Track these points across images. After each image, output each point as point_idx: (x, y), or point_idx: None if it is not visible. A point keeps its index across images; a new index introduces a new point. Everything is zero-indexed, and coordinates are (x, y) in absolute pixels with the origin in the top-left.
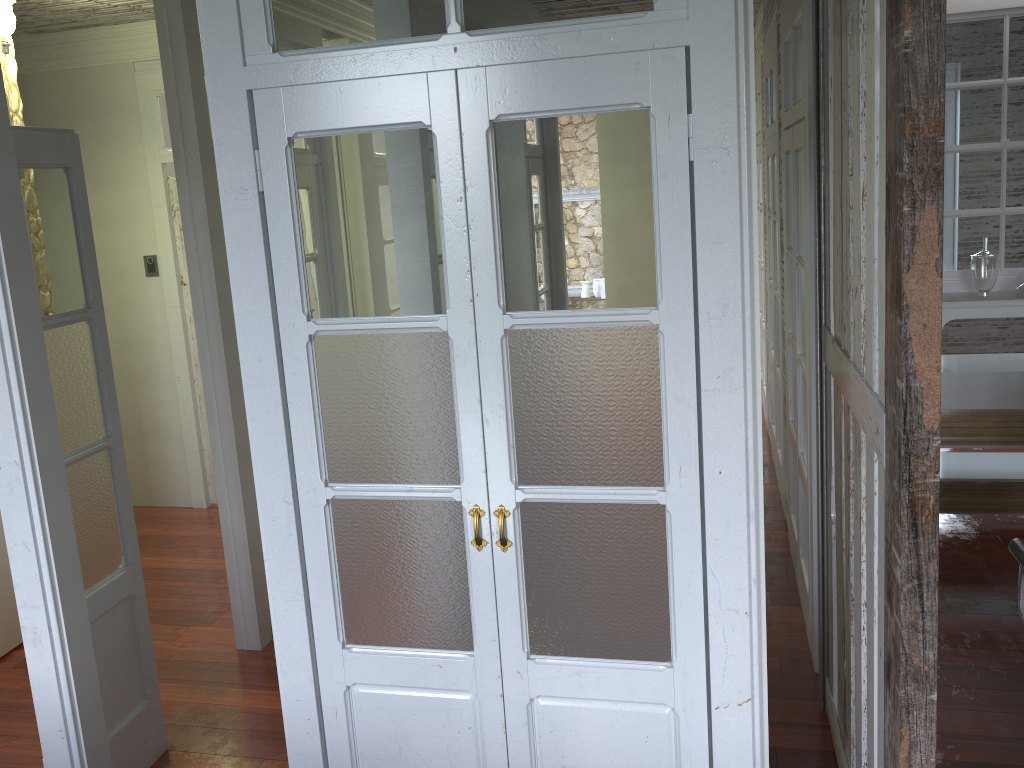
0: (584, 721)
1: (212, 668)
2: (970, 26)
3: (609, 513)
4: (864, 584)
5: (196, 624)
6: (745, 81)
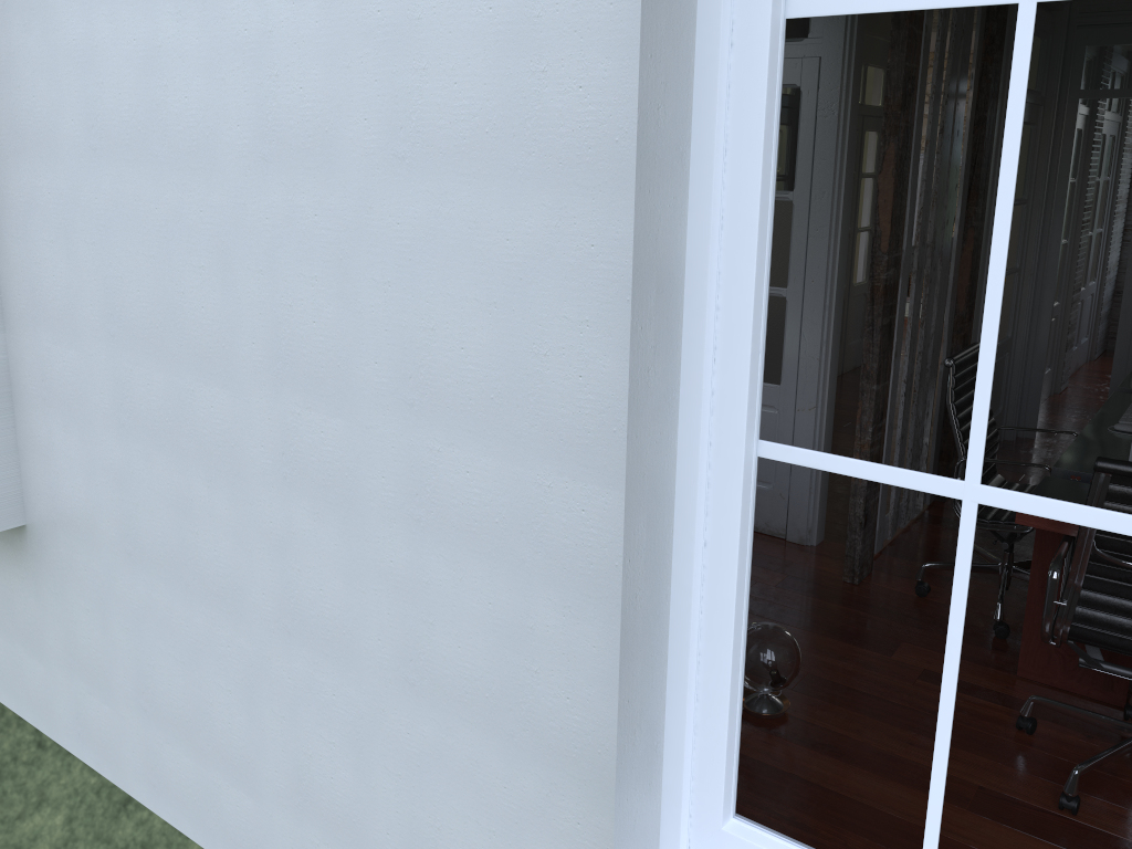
0: None
1: None
2: None
3: None
4: (904, 369)
5: None
6: (846, 77)
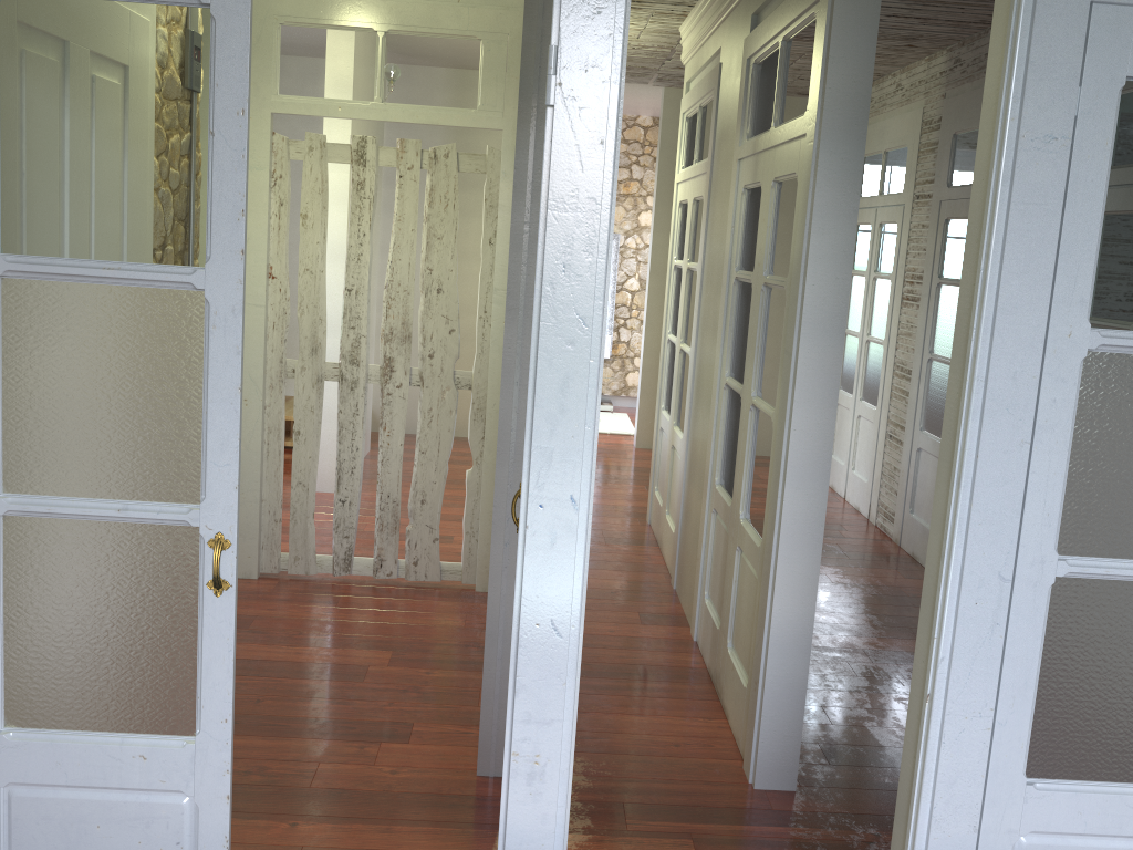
0: None
1: (466, 803)
2: None
3: None
4: None
5: (386, 740)
6: None
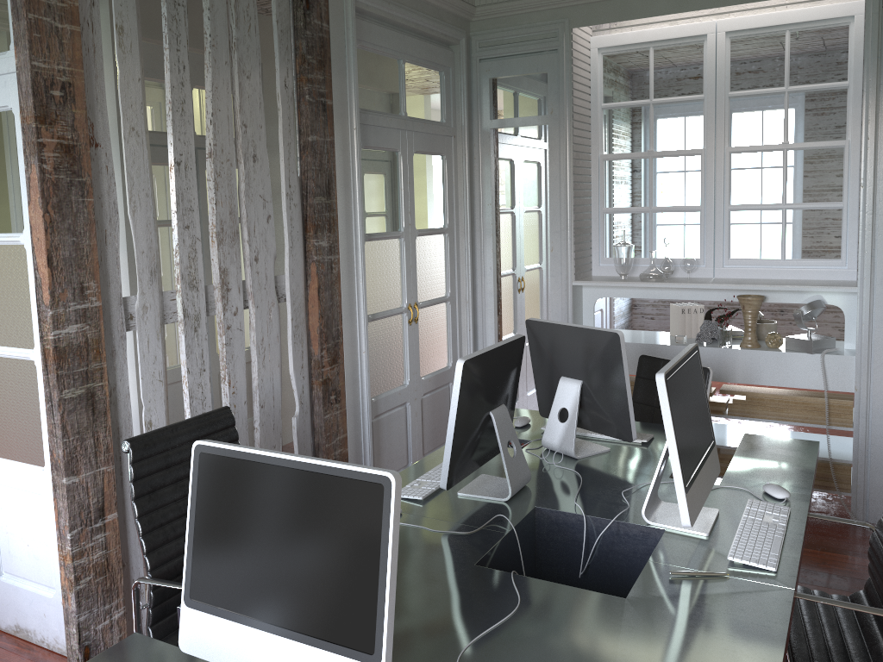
0: (14, 503)
1: None
2: (624, 56)
3: (16, 365)
4: None
5: None
6: None
